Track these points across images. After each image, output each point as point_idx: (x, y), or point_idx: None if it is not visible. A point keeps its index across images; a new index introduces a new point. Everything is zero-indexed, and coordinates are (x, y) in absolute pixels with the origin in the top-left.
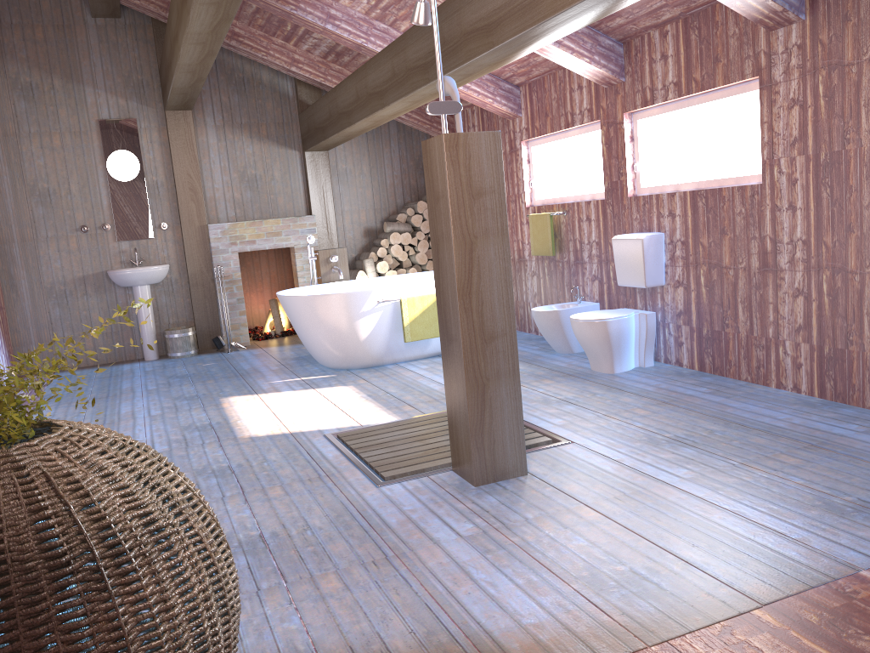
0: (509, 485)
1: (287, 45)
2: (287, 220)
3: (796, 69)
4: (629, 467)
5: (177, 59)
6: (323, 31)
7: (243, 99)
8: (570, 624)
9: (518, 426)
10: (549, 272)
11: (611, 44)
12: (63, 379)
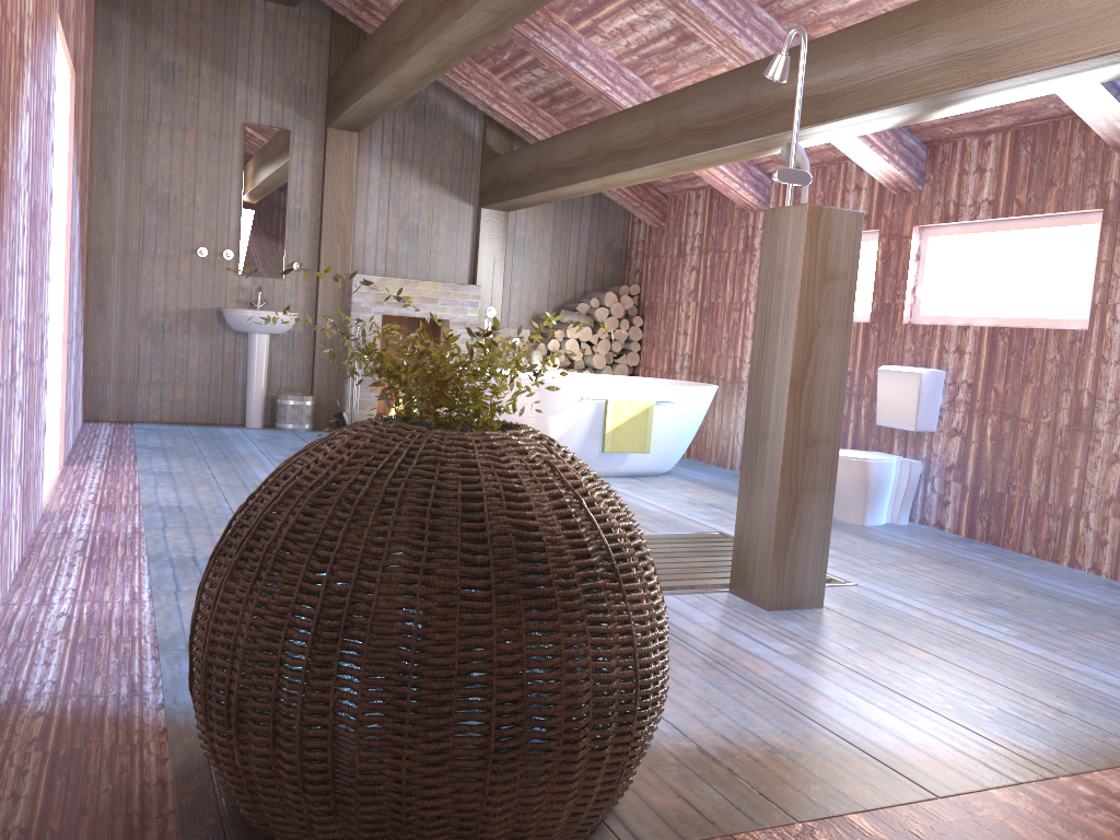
0: (807, 614)
1: (493, 77)
2: (447, 286)
3: None
4: (939, 617)
5: (398, 68)
6: (562, 69)
7: (420, 132)
8: (961, 747)
9: (823, 549)
10: None
11: (914, 145)
12: (150, 431)
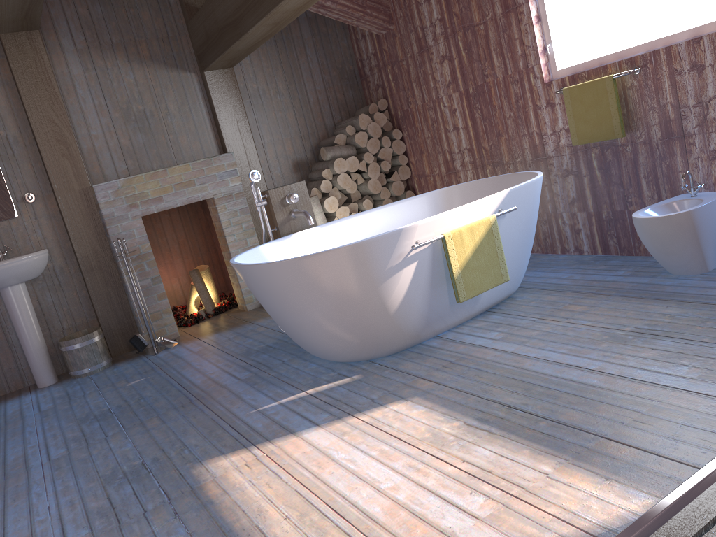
0: None
1: None
2: (198, 164)
3: None
4: None
5: None
6: None
7: (108, 10)
8: None
9: None
10: (602, 165)
11: None
12: None
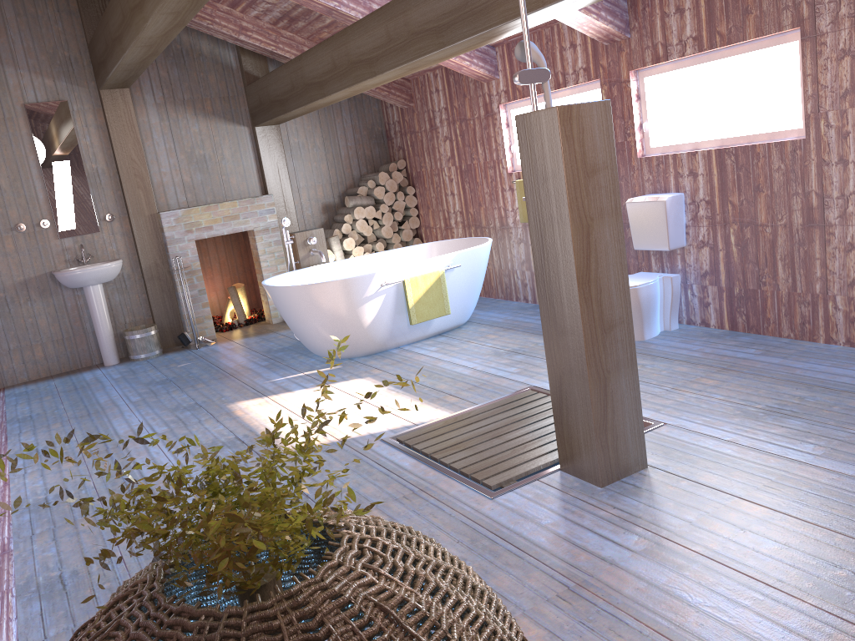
0: (637, 481)
1: (233, 11)
2: (244, 202)
3: (847, 18)
4: (749, 447)
5: (140, 31)
6: None
7: (183, 73)
8: None
9: (638, 418)
10: None
11: None
12: (20, 397)
